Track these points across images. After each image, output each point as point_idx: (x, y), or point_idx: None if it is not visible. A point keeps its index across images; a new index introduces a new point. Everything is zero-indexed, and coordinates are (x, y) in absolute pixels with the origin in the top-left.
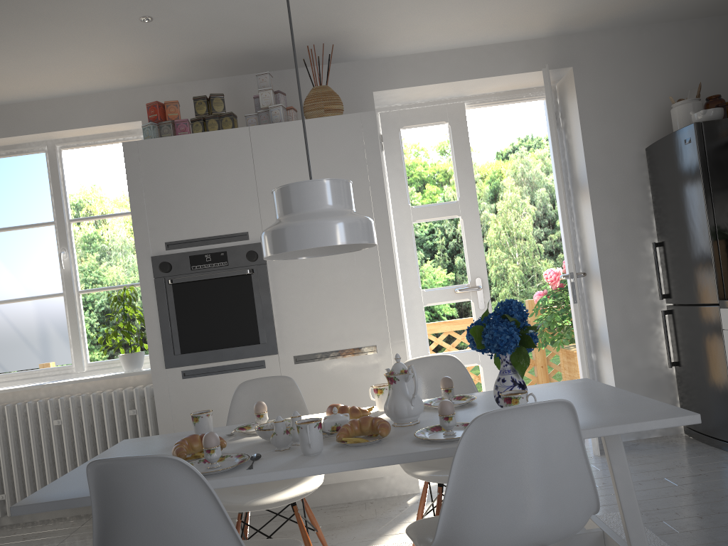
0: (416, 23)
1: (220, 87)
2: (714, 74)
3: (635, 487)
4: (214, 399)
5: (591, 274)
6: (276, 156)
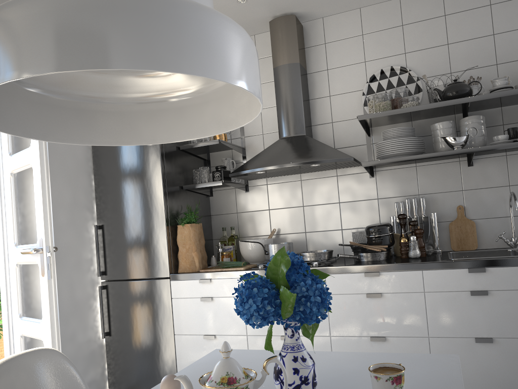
0: None
1: None
2: None
3: None
4: None
5: None
6: None
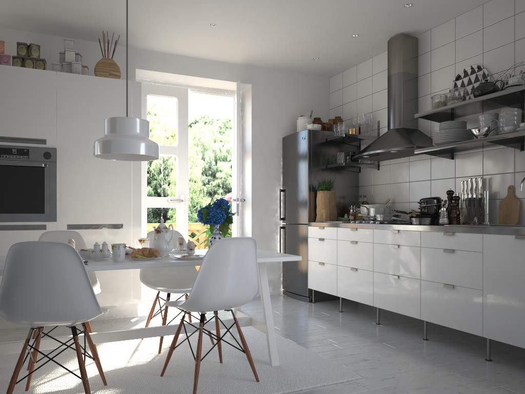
0: (172, 37)
1: (30, 38)
2: (319, 106)
3: (259, 314)
4: (5, 247)
5: (246, 201)
6: (73, 94)
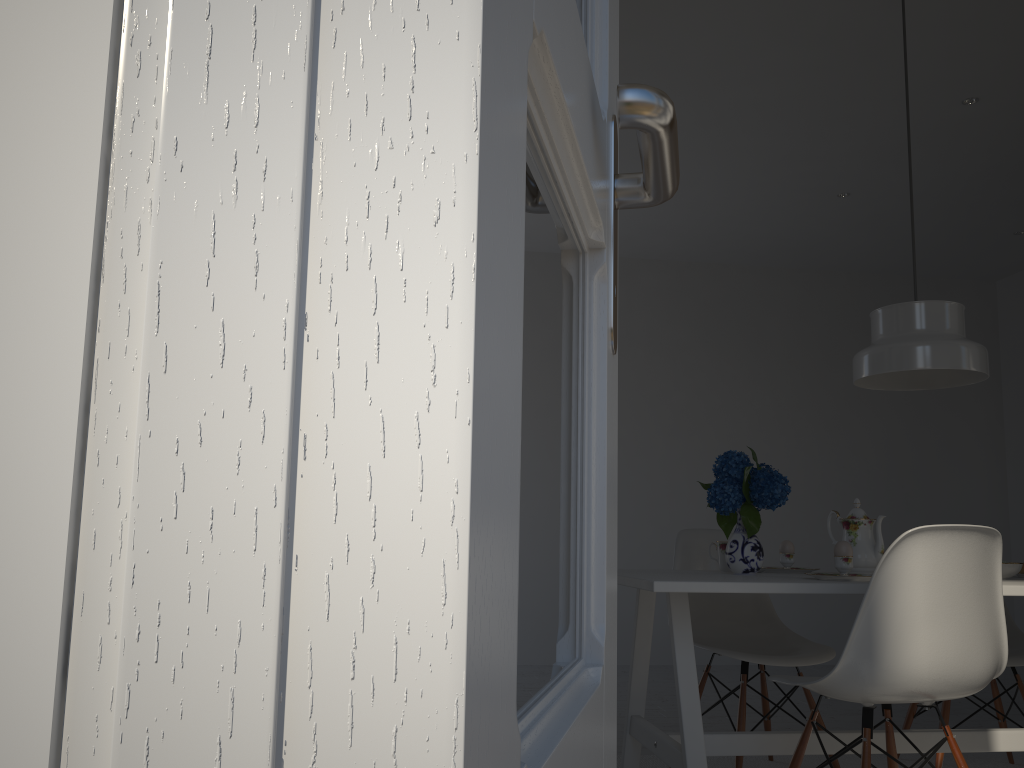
0: None
1: None
2: None
3: None
4: None
5: None
6: None
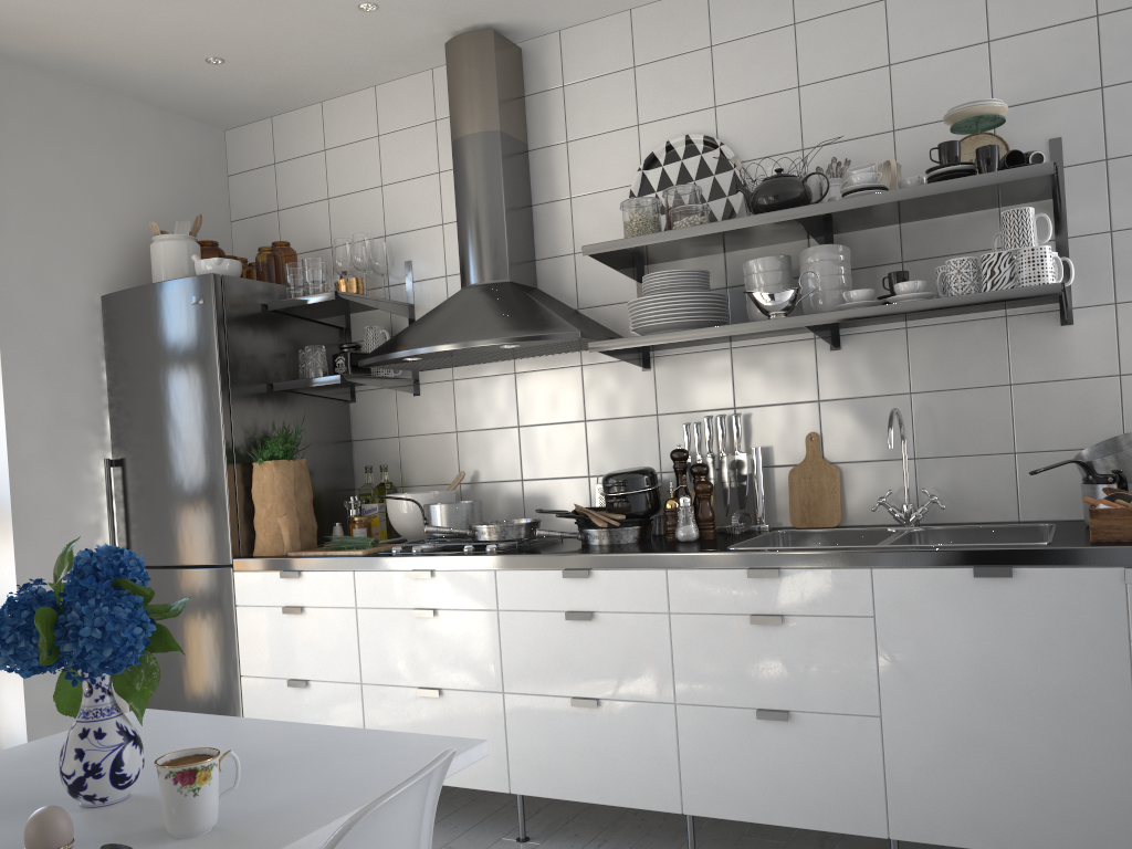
0: None
1: None
2: (203, 209)
3: None
4: None
5: None
6: None
